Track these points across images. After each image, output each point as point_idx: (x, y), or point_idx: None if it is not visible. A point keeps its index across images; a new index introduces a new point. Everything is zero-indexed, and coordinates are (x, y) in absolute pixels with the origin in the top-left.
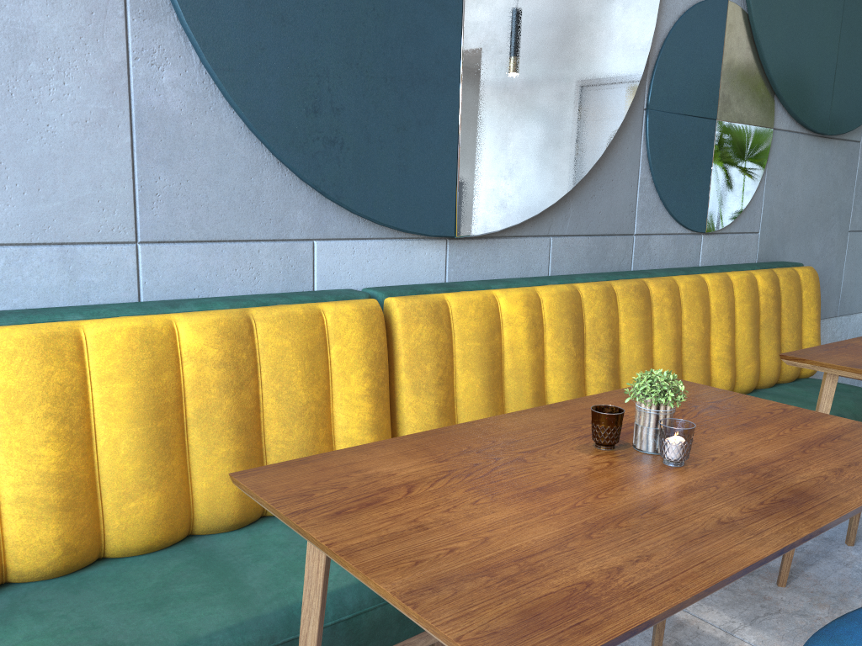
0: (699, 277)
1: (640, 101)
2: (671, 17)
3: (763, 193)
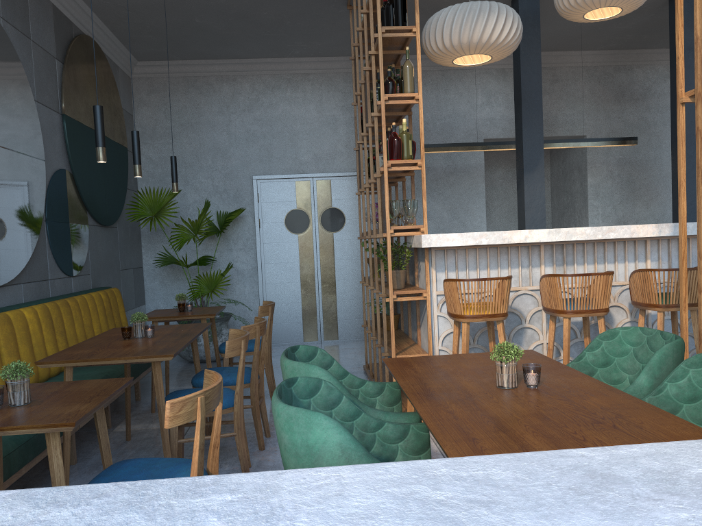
0: (82, 295)
1: (43, 217)
2: (48, 178)
3: (89, 255)
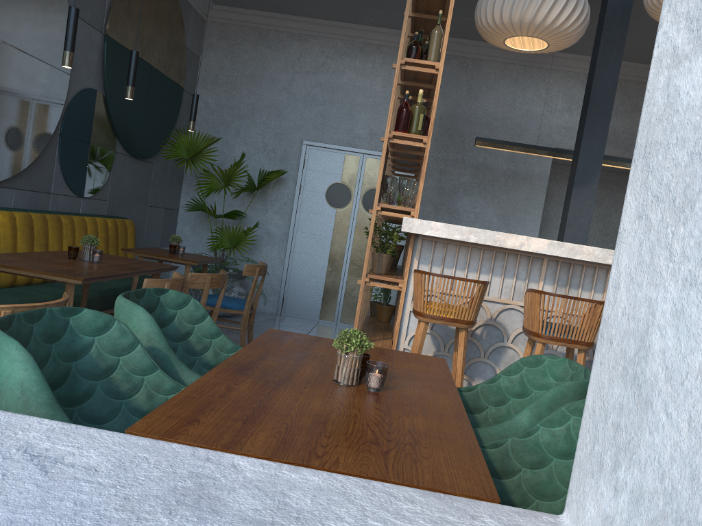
0: (83, 217)
1: (57, 130)
2: (72, 94)
3: (110, 181)
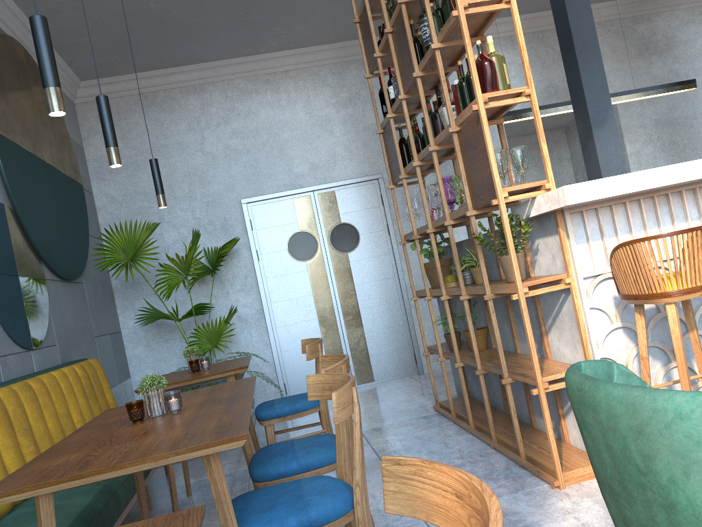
0: (50, 373)
1: None
2: None
3: (52, 319)
